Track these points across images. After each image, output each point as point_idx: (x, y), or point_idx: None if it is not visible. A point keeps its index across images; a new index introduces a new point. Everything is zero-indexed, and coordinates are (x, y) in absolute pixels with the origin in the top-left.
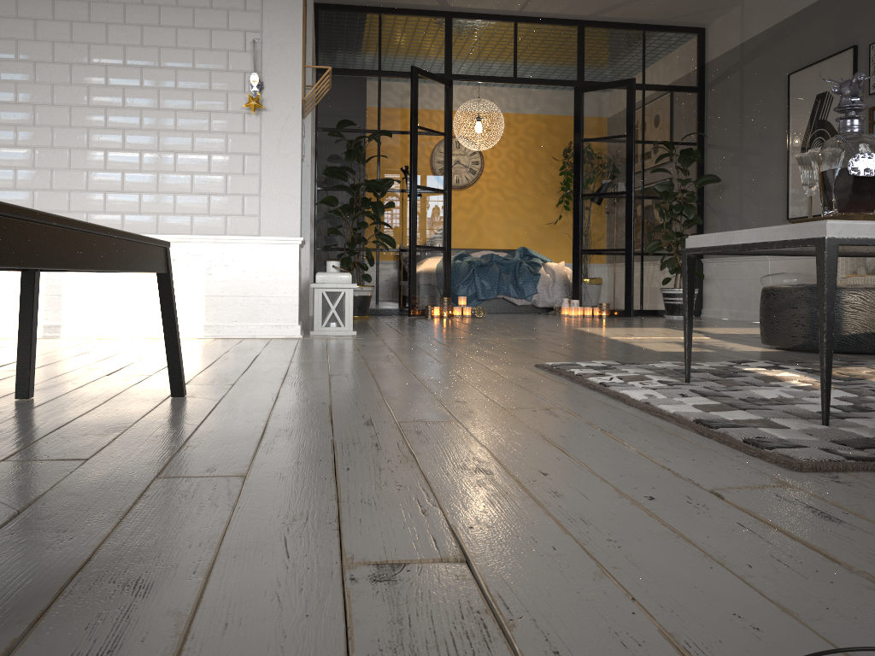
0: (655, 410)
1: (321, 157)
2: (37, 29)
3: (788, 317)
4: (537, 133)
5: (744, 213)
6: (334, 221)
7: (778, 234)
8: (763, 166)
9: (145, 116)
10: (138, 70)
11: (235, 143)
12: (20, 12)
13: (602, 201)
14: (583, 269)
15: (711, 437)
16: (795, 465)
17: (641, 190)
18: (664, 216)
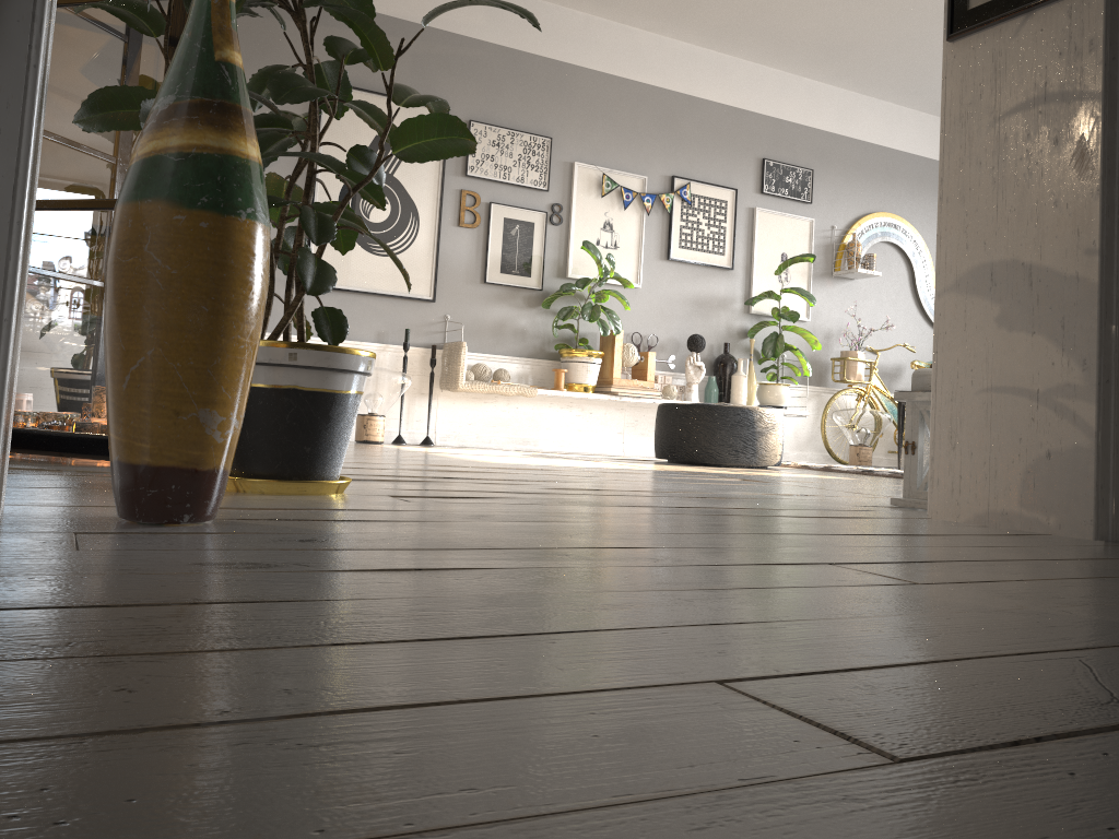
0: None
1: None
2: None
3: (774, 437)
4: None
5: None
6: None
7: None
8: None
9: None
10: None
11: None
12: None
13: None
14: None
15: None
16: None
17: None
18: None
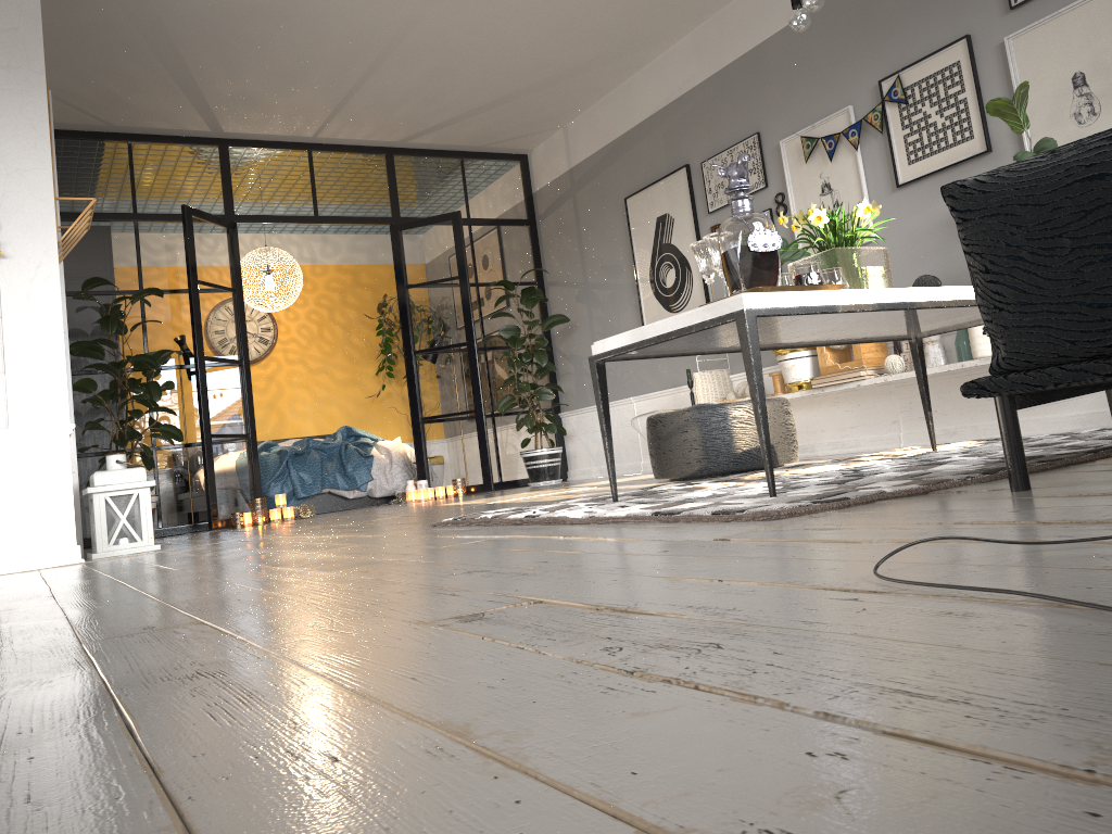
0: (605, 518)
1: None
2: None
3: (680, 443)
4: (341, 288)
5: None
6: (87, 416)
7: (695, 317)
8: (613, 300)
9: None
10: None
11: None
12: None
13: (440, 356)
14: (427, 441)
15: (678, 521)
16: (774, 514)
17: (484, 338)
18: (514, 366)
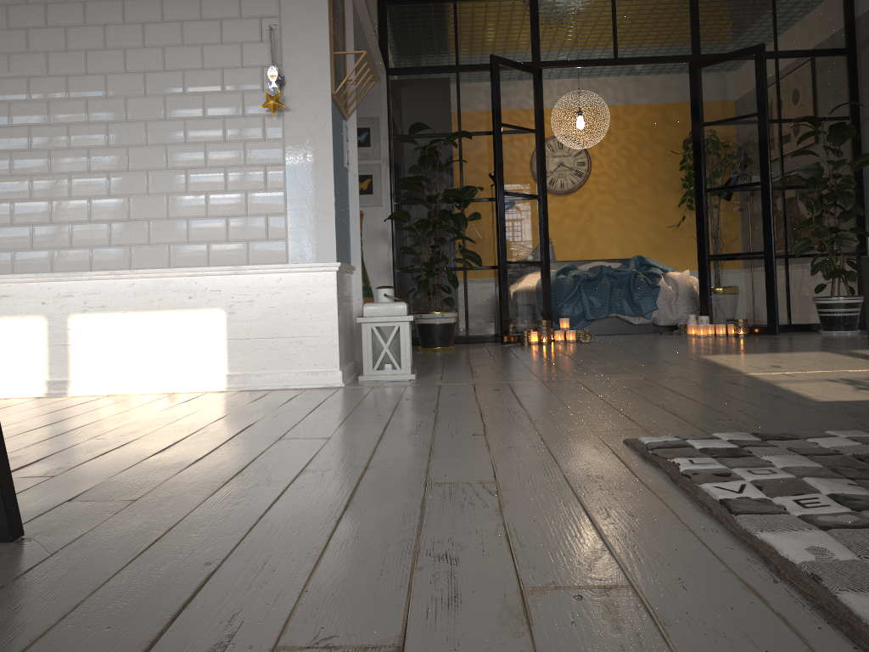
0: (837, 613)
1: (397, 168)
2: (29, 39)
3: None
4: (651, 125)
5: None
6: (414, 239)
7: None
8: None
9: (151, 129)
10: (141, 76)
11: (254, 153)
12: (11, 22)
13: (731, 195)
14: (711, 278)
15: None
16: None
17: (780, 178)
18: (812, 208)
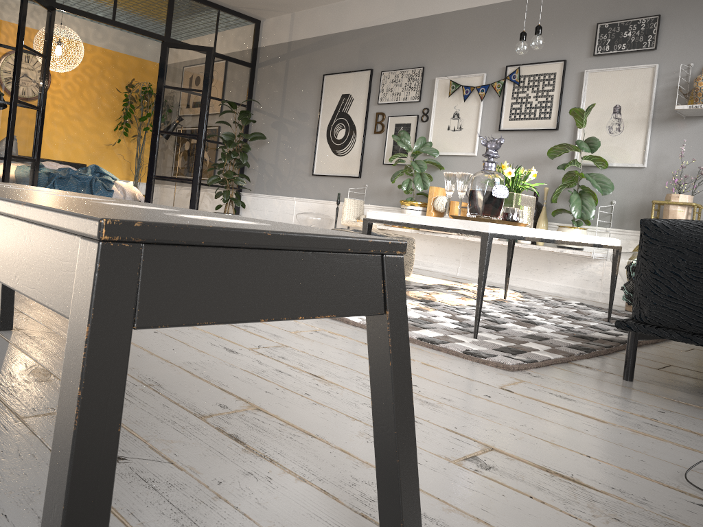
0: None
1: None
2: None
3: None
4: (102, 65)
5: (279, 164)
6: None
7: (451, 224)
8: (297, 134)
9: None
10: None
11: None
12: None
13: (177, 139)
14: (155, 191)
15: (440, 350)
16: (511, 368)
17: (209, 135)
18: (225, 158)
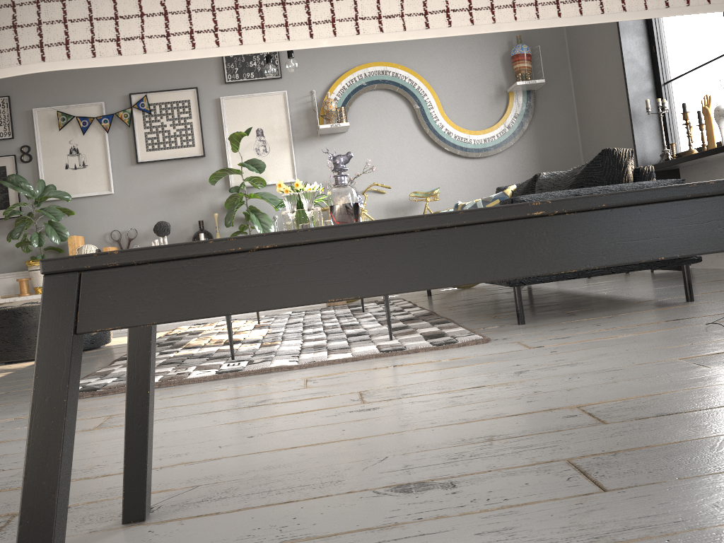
0: (340, 359)
1: None
2: None
3: None
4: None
5: None
6: None
7: None
8: None
9: None
10: None
11: None
12: None
13: None
14: None
15: (417, 351)
16: (489, 339)
17: None
18: None
